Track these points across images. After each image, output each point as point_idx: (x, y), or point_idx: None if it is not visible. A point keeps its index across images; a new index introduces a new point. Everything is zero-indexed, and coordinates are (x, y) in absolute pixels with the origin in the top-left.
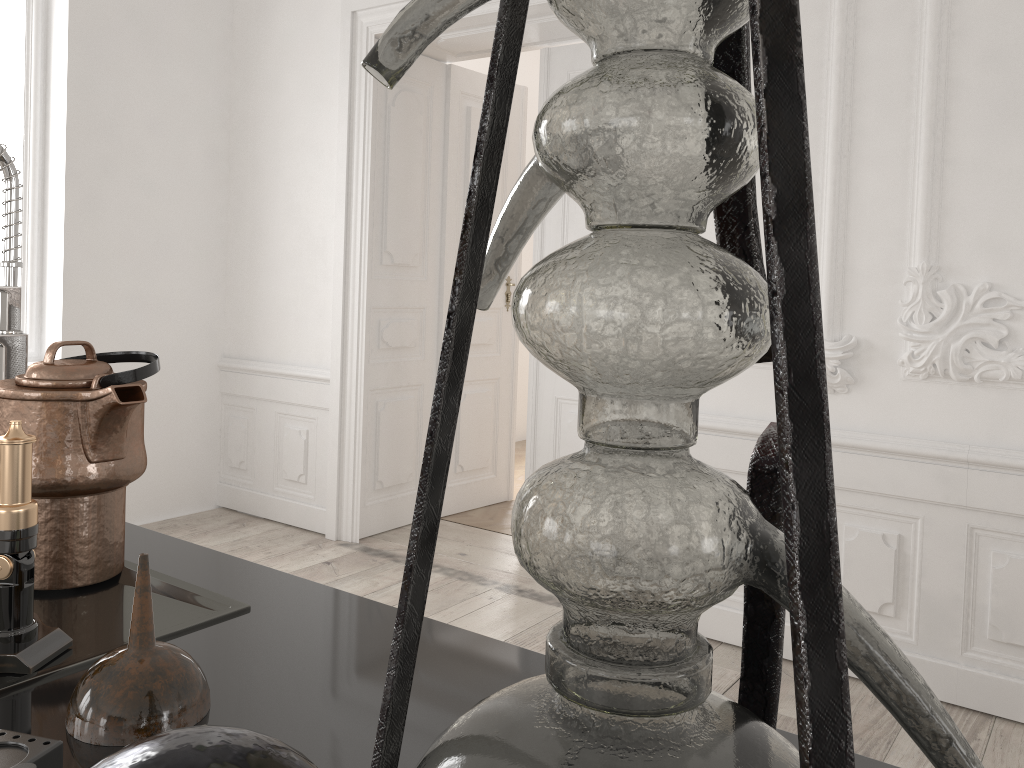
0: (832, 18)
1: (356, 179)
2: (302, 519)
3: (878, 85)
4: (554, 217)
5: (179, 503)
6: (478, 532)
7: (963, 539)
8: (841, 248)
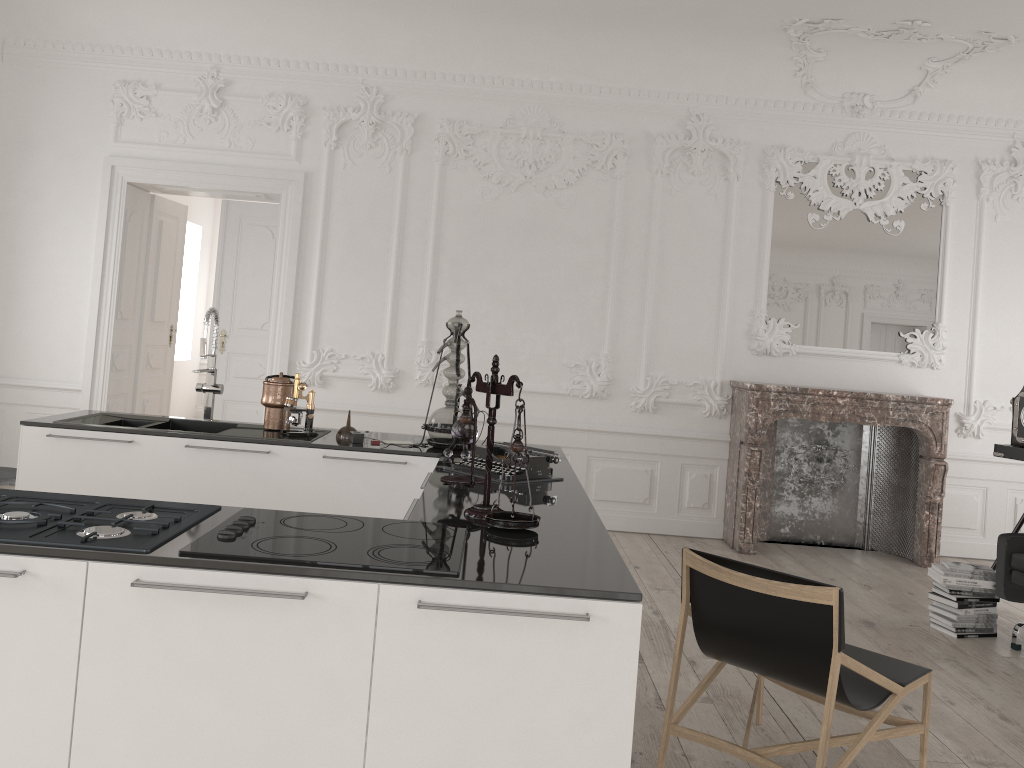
0: (394, 232)
1: (109, 267)
2: None
3: (411, 264)
4: (227, 296)
5: None
6: None
7: None
8: (394, 330)
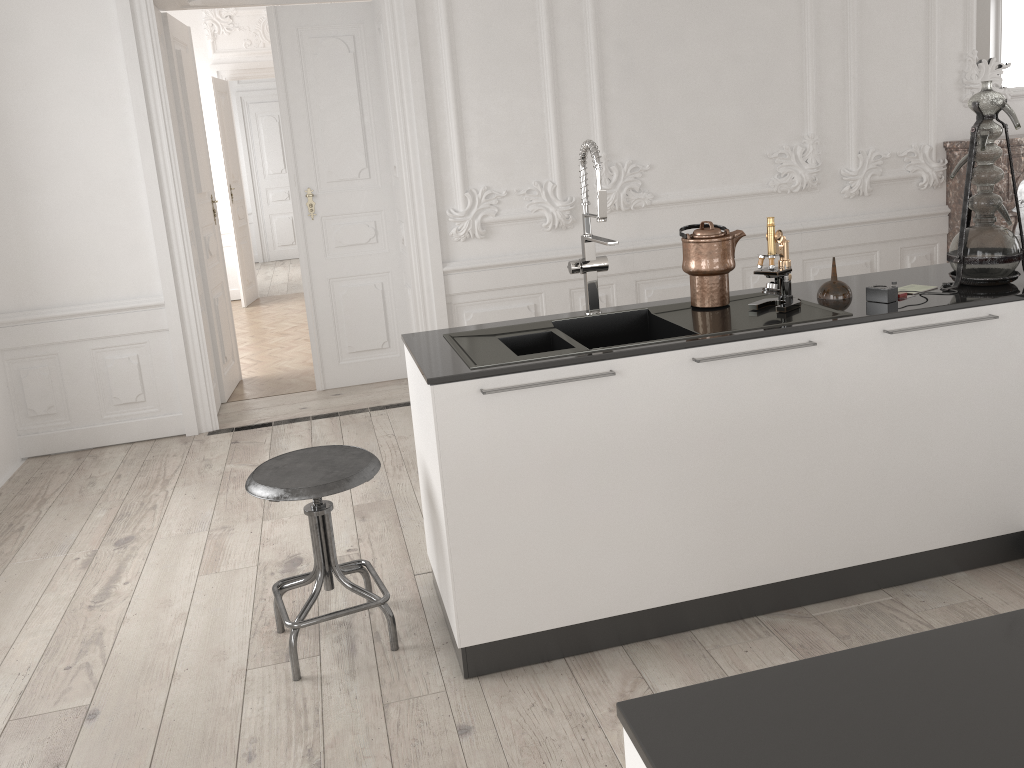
0: (540, 17)
1: (158, 125)
2: (150, 431)
3: (568, 57)
4: (303, 142)
5: (6, 463)
6: (277, 398)
7: (633, 288)
8: (561, 149)
